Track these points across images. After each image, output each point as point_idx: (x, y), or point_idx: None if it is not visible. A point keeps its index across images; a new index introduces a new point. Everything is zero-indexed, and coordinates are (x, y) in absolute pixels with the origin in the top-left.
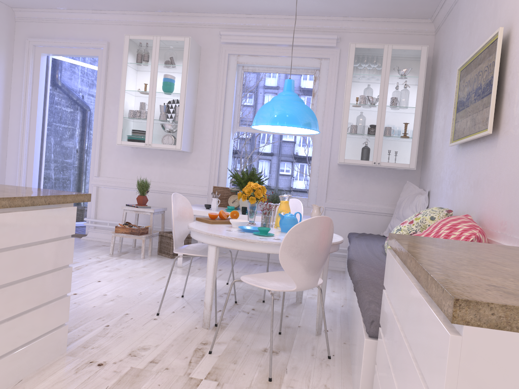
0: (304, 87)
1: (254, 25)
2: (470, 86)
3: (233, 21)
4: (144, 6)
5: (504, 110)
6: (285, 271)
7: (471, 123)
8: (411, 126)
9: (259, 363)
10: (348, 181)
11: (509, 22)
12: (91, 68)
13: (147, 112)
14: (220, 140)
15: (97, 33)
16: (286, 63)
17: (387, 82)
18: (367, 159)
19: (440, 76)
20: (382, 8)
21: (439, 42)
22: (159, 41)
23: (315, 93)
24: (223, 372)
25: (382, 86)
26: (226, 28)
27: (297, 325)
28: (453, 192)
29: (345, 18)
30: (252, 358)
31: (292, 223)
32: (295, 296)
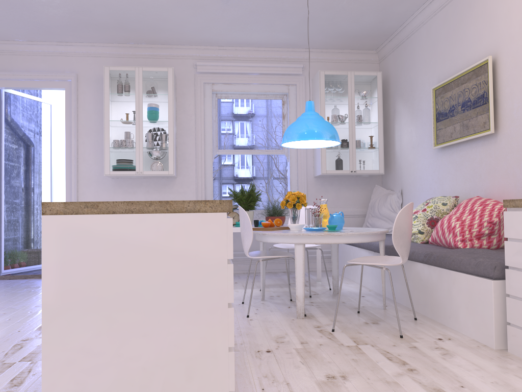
0: (274, 111)
1: (226, 56)
2: (455, 100)
3: (206, 52)
4: (119, 39)
5: (501, 115)
6: (395, 248)
7: (464, 128)
8: (376, 138)
9: (377, 330)
10: (324, 190)
11: (492, 52)
12: (42, 101)
13: (135, 140)
14: (204, 163)
15: (62, 65)
16: (258, 90)
17: (354, 102)
18: (345, 168)
19: (397, 96)
20: (341, 41)
21: (388, 69)
22: (141, 72)
23: (285, 116)
24: (362, 339)
25: (350, 106)
26: (199, 59)
27: (361, 306)
28: (441, 184)
29: (307, 49)
30: (367, 329)
31: (341, 221)
32: (325, 290)
